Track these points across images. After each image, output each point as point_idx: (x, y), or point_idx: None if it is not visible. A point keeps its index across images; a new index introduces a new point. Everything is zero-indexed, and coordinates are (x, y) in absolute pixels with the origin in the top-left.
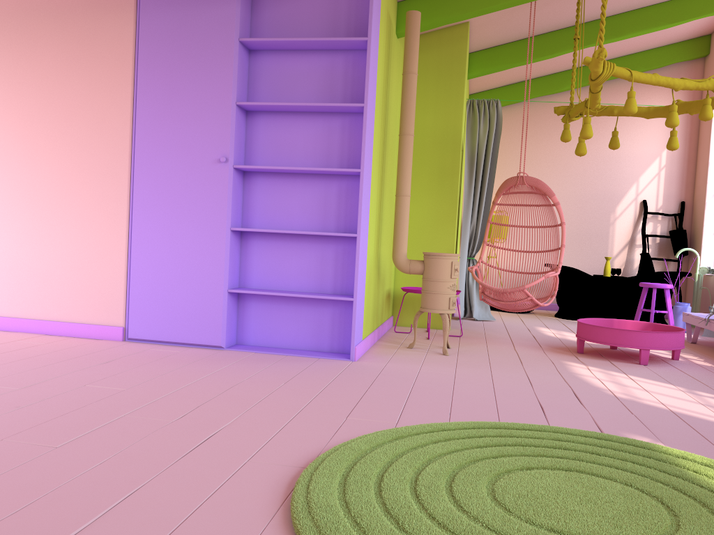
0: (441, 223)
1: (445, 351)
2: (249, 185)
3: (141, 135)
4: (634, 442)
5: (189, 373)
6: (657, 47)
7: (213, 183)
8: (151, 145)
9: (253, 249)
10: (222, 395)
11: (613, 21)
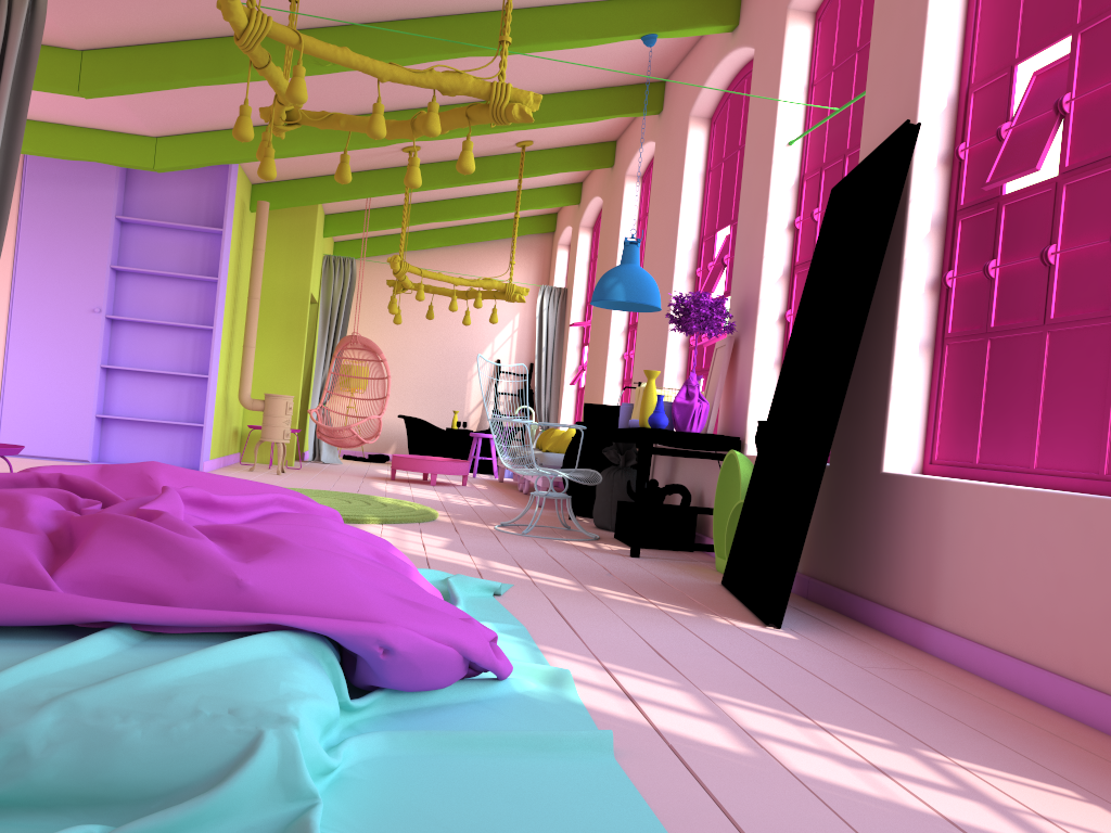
0: (288, 370)
1: (279, 472)
2: (117, 331)
3: (22, 283)
4: (362, 494)
5: None
6: (512, 218)
7: (87, 328)
8: (31, 292)
9: (118, 383)
10: None
11: (452, 204)
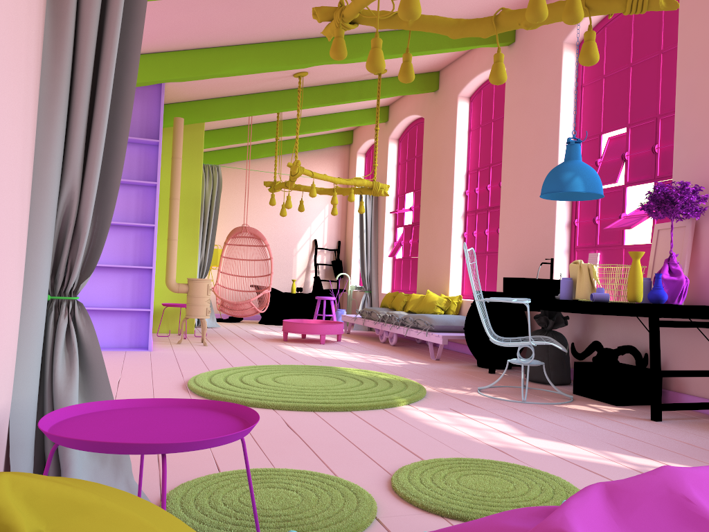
0: (186, 256)
1: (205, 343)
2: None
3: None
4: (325, 366)
5: None
6: (321, 134)
7: None
8: None
9: None
10: None
11: (296, 122)
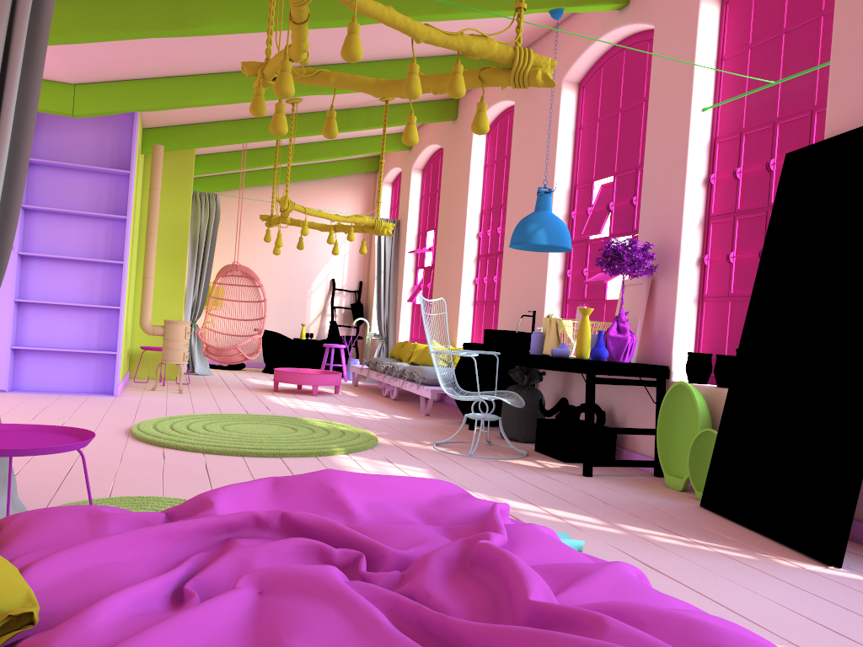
0: (171, 295)
1: (181, 390)
2: (27, 266)
3: None
4: (290, 417)
5: (2, 403)
6: (343, 159)
7: None
8: None
9: (29, 315)
10: (45, 411)
11: (305, 148)
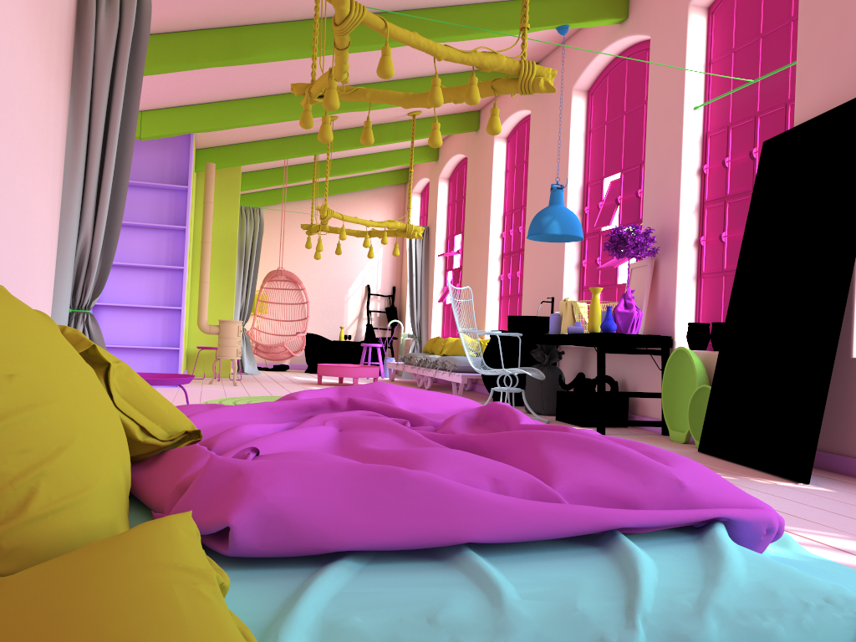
0: (223, 300)
1: (236, 383)
2: None
3: None
4: None
5: None
6: (374, 173)
7: None
8: None
9: (103, 317)
10: None
11: (339, 162)
